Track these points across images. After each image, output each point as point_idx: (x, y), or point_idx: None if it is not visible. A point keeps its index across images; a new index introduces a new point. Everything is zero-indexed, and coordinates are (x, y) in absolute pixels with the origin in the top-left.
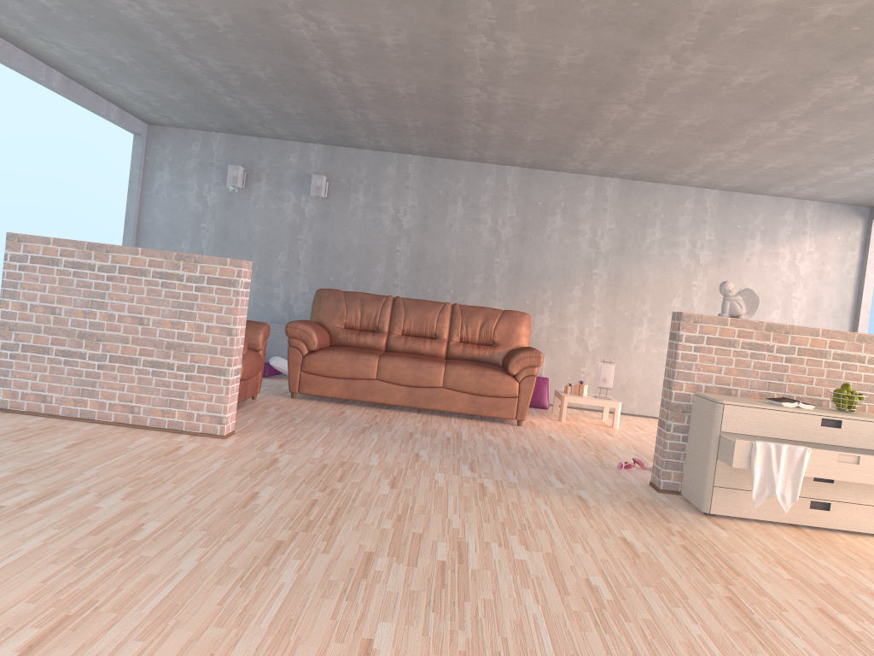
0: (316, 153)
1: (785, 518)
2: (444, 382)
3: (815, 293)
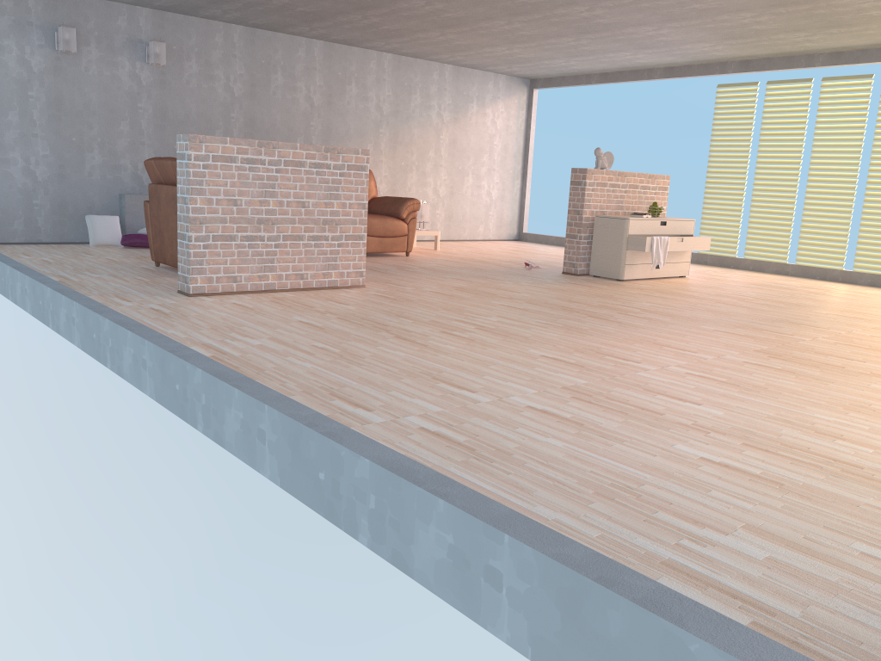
0: (145, 17)
1: (647, 276)
2: None
3: (505, 141)
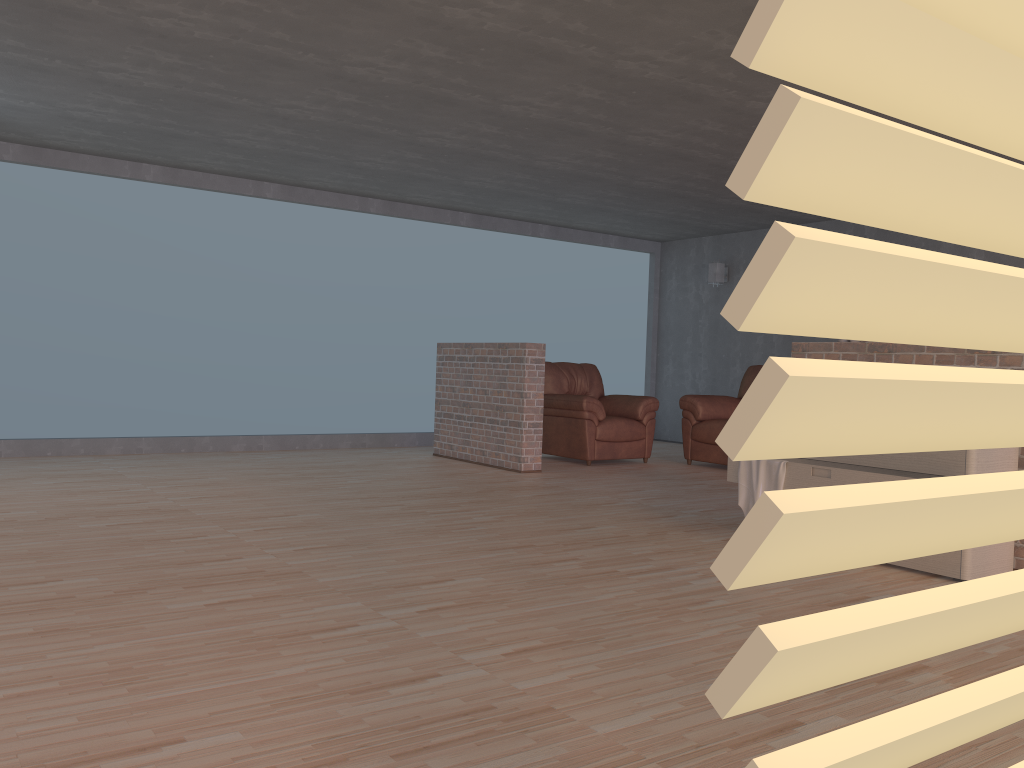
0: None
1: None
2: None
3: None
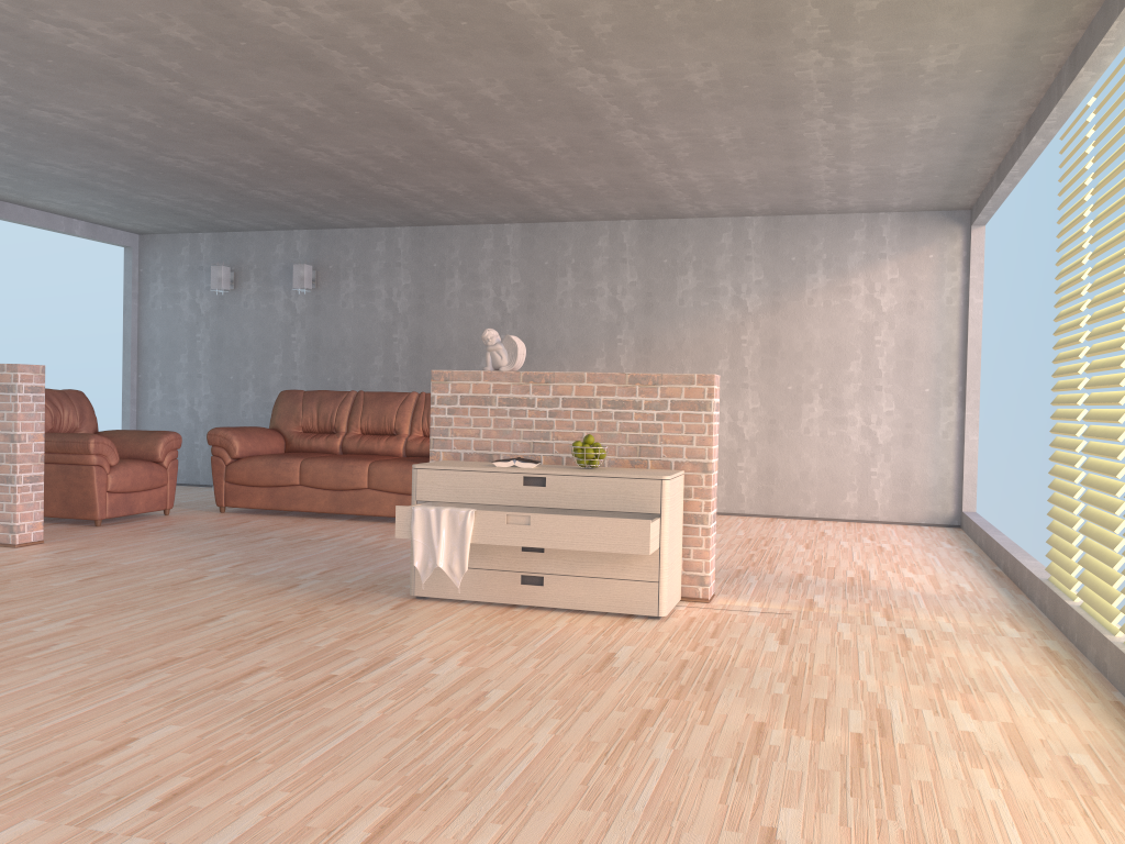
0: (301, 240)
1: (495, 597)
2: (368, 482)
3: (906, 333)
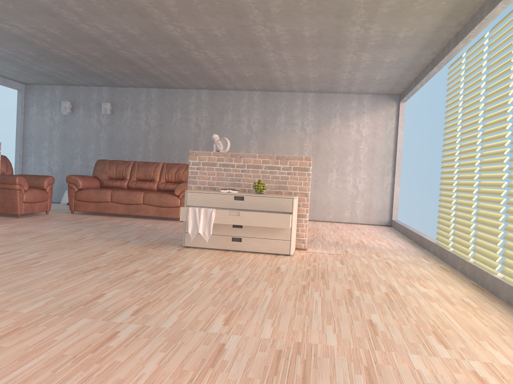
0: (105, 91)
1: (220, 247)
2: (143, 201)
3: (372, 145)
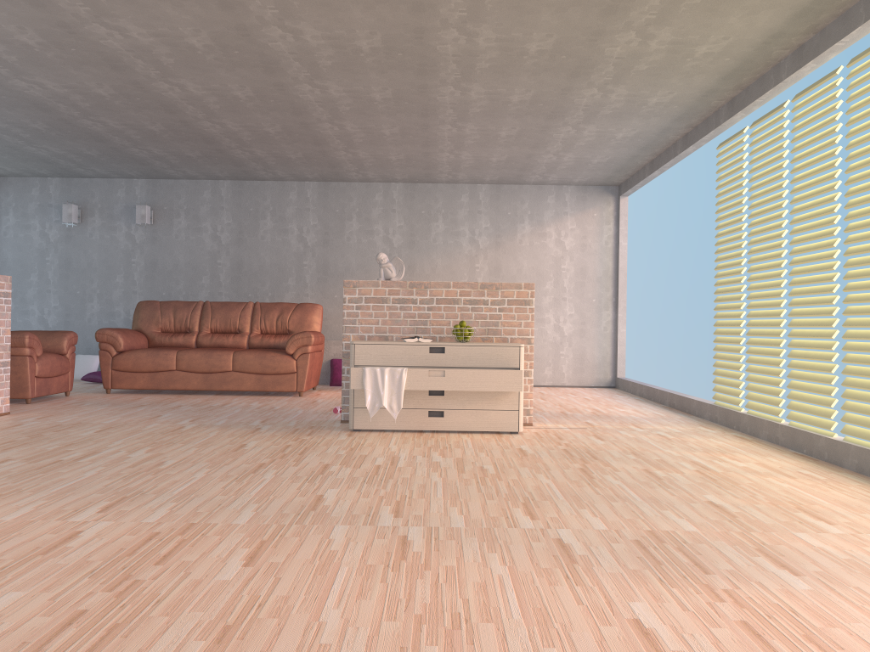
0: (140, 187)
1: (411, 426)
2: (233, 366)
3: (581, 263)
